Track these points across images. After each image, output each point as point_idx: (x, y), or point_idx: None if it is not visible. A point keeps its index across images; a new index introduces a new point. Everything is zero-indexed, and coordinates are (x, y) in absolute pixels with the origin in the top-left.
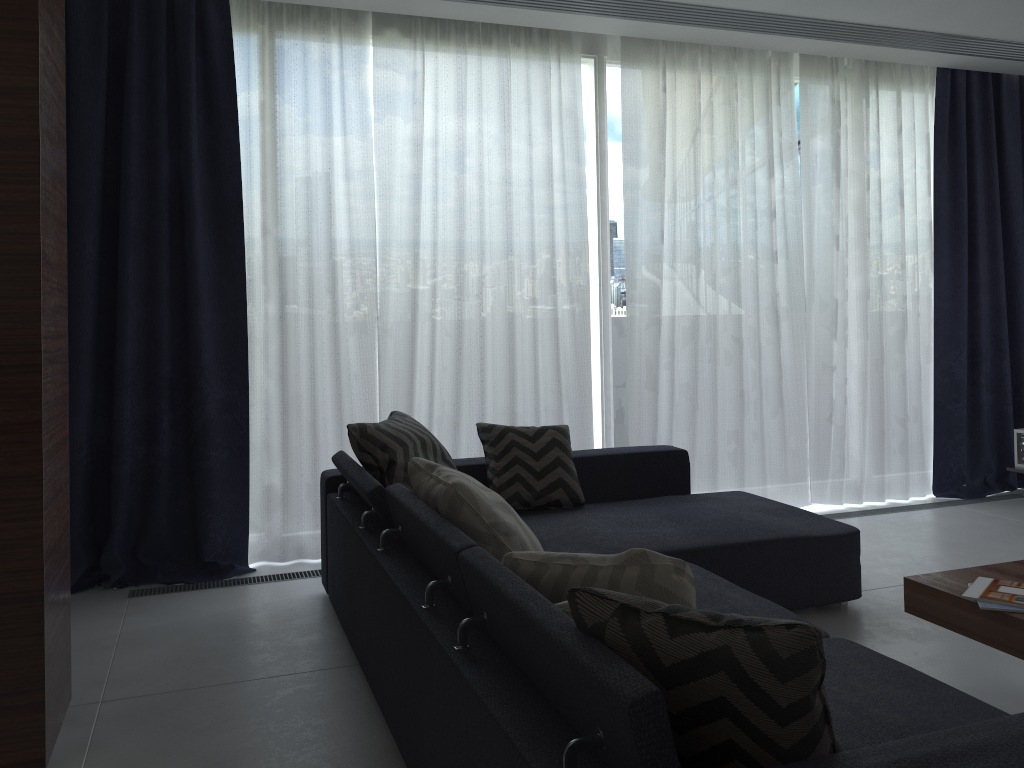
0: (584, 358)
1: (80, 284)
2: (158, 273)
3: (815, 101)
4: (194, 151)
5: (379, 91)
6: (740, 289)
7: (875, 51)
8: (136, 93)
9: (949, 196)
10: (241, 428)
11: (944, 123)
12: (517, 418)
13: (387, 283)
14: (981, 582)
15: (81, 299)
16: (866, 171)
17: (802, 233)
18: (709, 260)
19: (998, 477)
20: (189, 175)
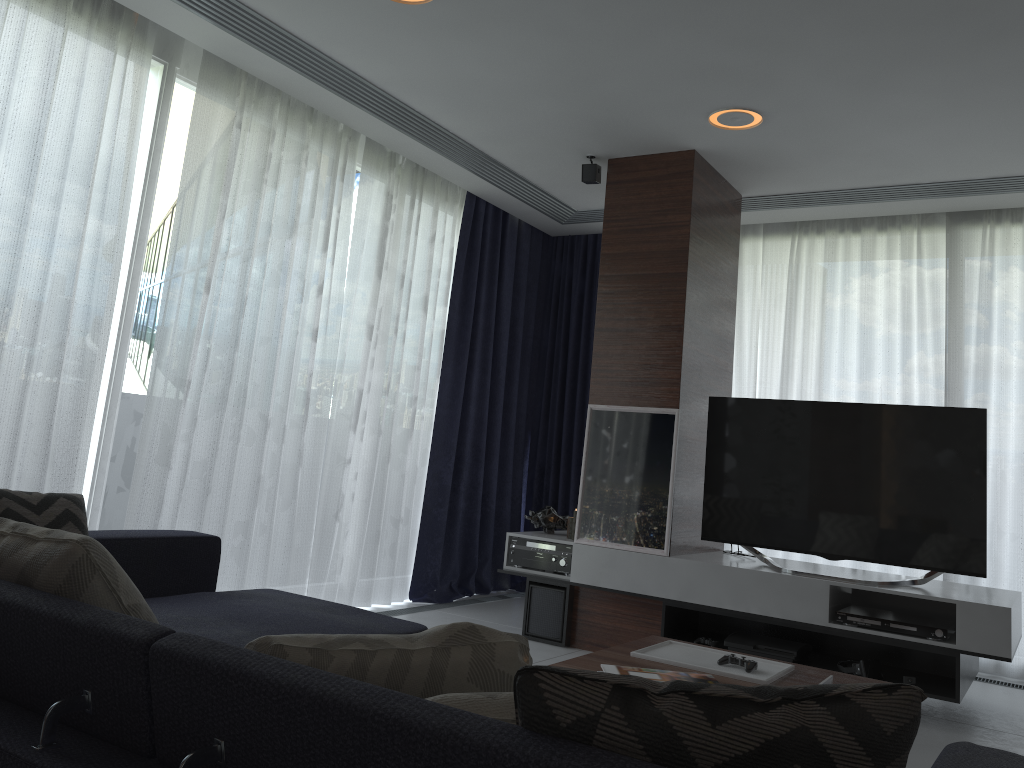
0: (86, 415)
1: None
2: None
3: (372, 188)
4: None
5: None
6: (278, 362)
7: (432, 158)
8: None
9: (459, 310)
10: None
11: (465, 243)
12: None
13: None
14: (610, 669)
15: None
16: (404, 269)
17: (342, 316)
18: (251, 324)
19: (460, 582)
20: None
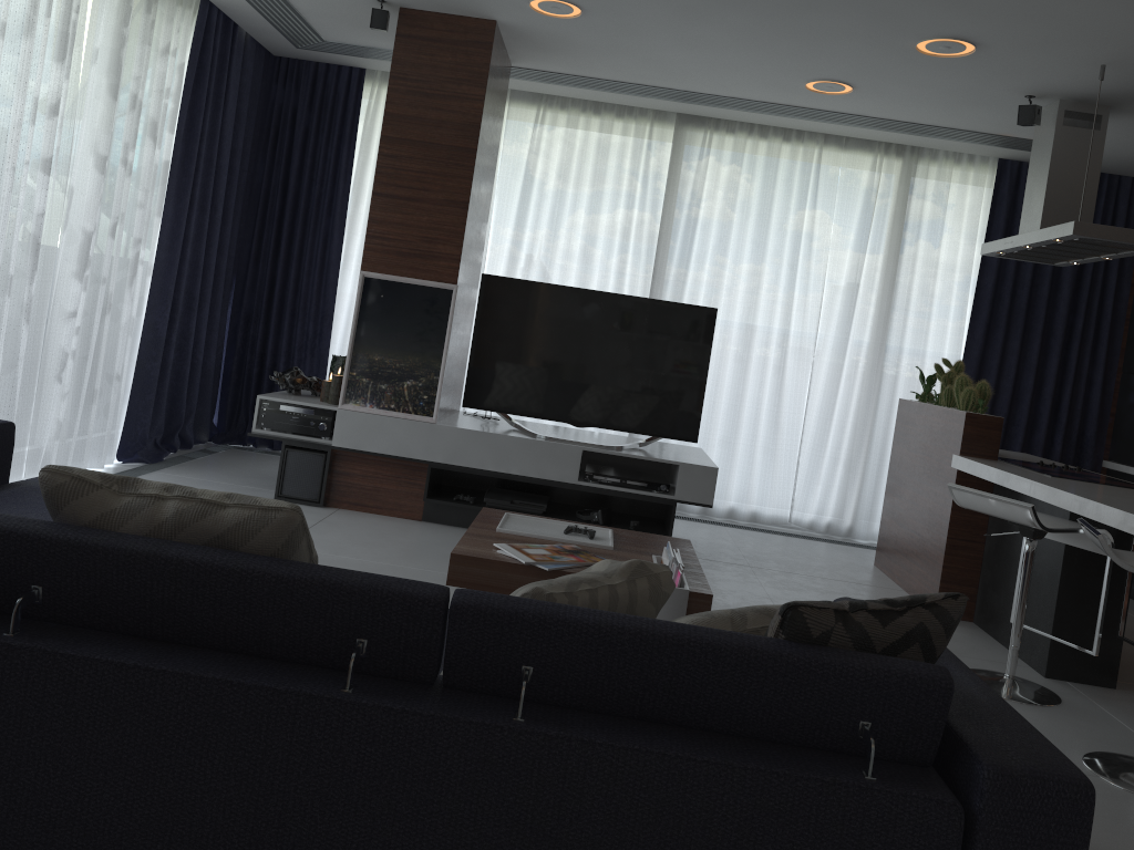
0: None
1: None
2: None
3: None
4: None
5: None
6: (11, 200)
7: None
8: None
9: (184, 138)
10: None
11: (196, 59)
12: None
13: None
14: (507, 548)
15: None
16: (138, 88)
17: (73, 143)
18: None
19: (164, 439)
20: None
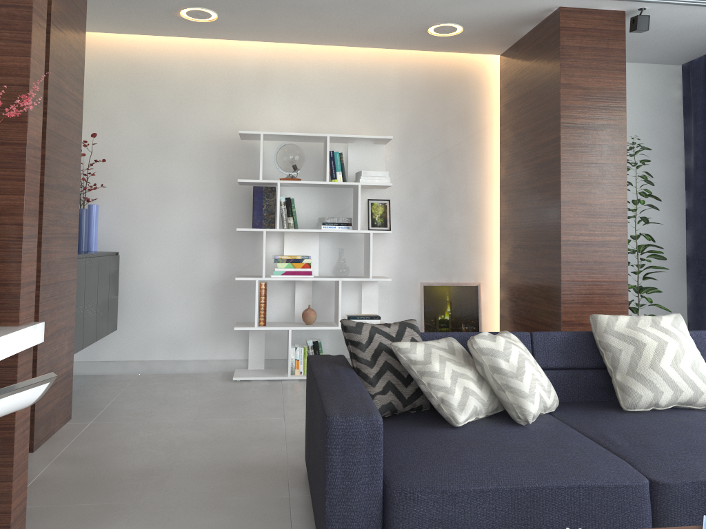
0: None
1: None
2: None
3: None
4: None
5: None
6: None
7: None
8: None
9: None
10: None
11: None
12: None
13: None
14: None
15: None
16: None
17: None
18: None
19: None
20: None
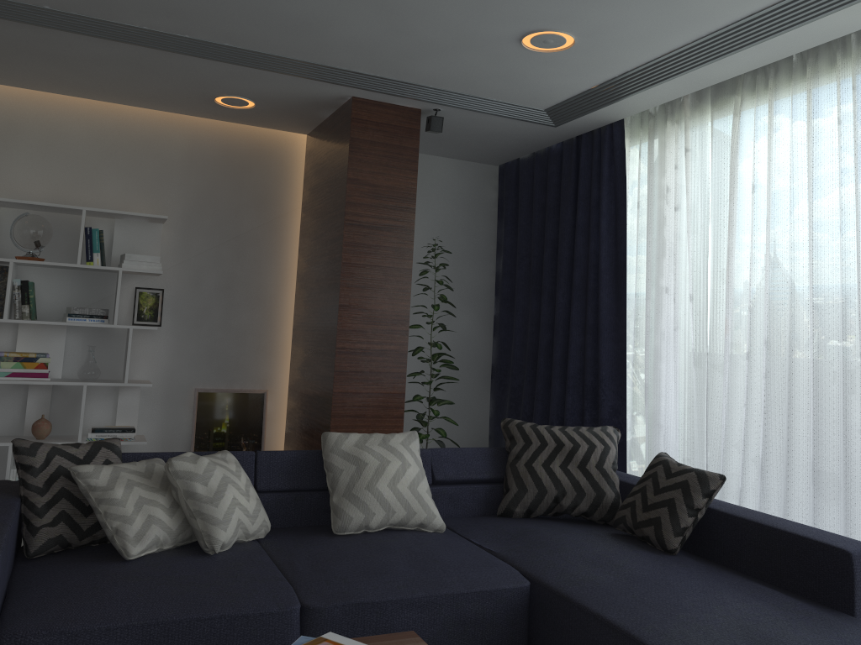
0: None
1: (555, 321)
2: (586, 314)
3: None
4: (602, 231)
5: (714, 154)
6: None
7: None
8: (581, 199)
9: None
10: (622, 429)
11: None
12: (821, 477)
13: (714, 323)
14: None
15: (555, 330)
16: None
17: None
18: None
19: None
20: (598, 247)
